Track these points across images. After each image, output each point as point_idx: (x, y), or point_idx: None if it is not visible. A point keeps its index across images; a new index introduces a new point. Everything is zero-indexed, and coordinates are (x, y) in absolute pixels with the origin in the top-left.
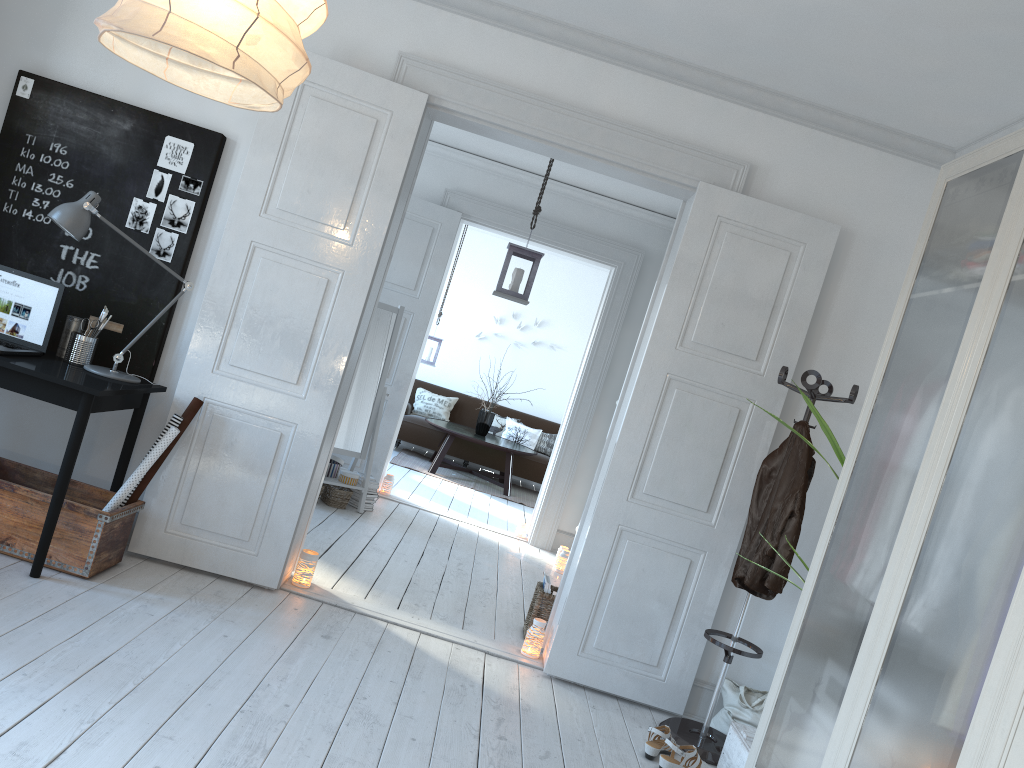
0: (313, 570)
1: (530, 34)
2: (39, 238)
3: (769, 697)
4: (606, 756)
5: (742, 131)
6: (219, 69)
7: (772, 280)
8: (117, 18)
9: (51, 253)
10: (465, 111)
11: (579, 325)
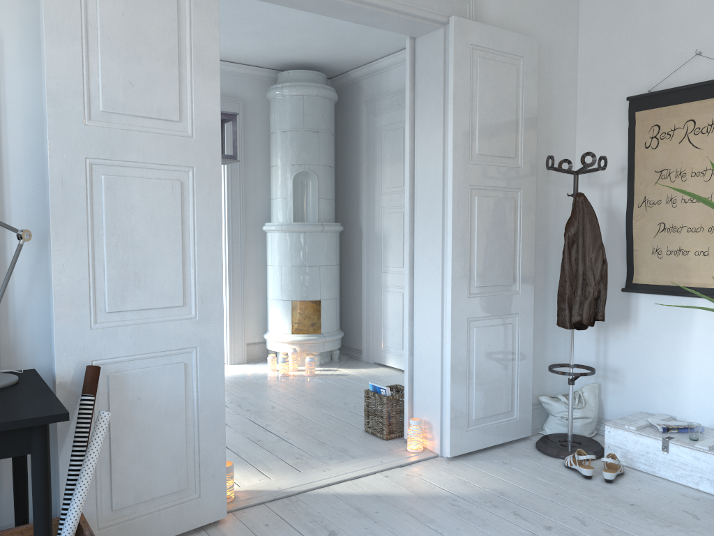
0: (234, 479)
1: None
2: None
3: None
4: (583, 494)
5: None
6: None
7: (512, 91)
8: None
9: None
10: None
11: None
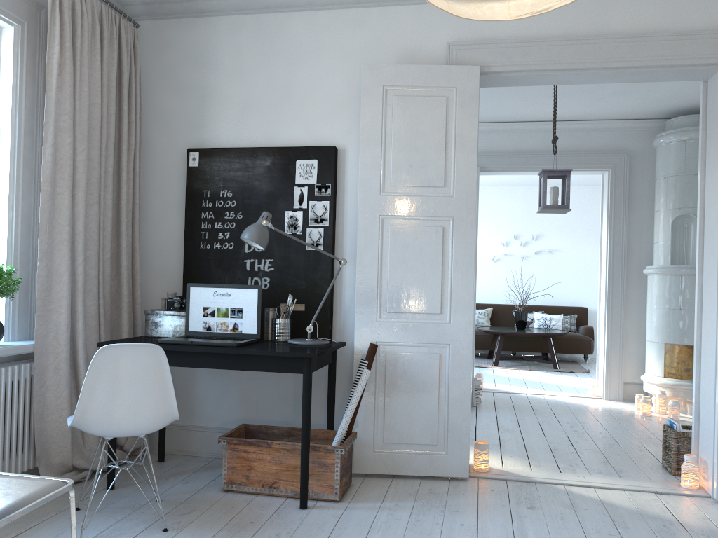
0: (488, 456)
1: None
2: (228, 260)
3: None
4: None
5: None
6: None
7: None
8: None
9: (239, 268)
10: (510, 68)
11: (566, 230)
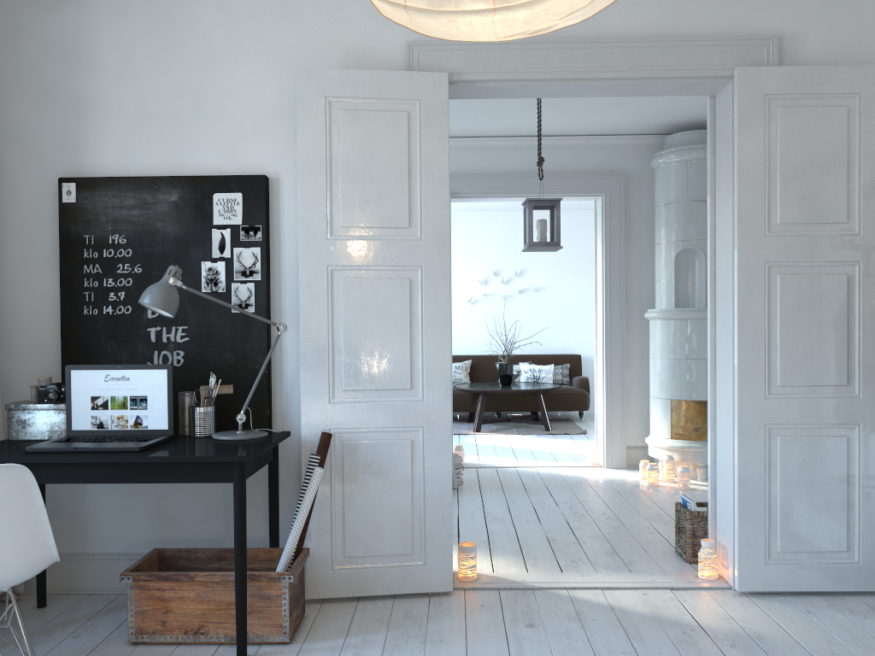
0: (475, 561)
1: None
2: (125, 329)
3: None
4: None
5: (757, 7)
6: (464, 4)
7: (838, 139)
8: None
9: (141, 339)
10: (486, 77)
11: (554, 263)
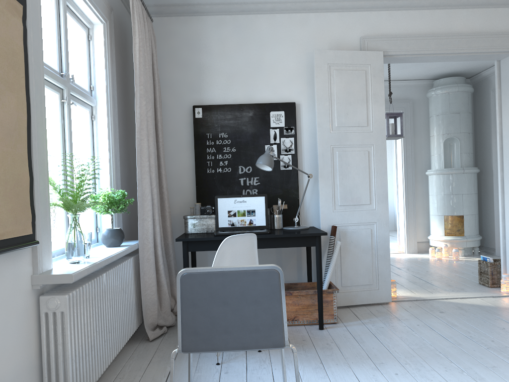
0: (396, 288)
1: (416, 8)
2: (228, 179)
3: None
4: None
5: None
6: None
7: None
8: None
9: (236, 184)
10: (399, 53)
11: None
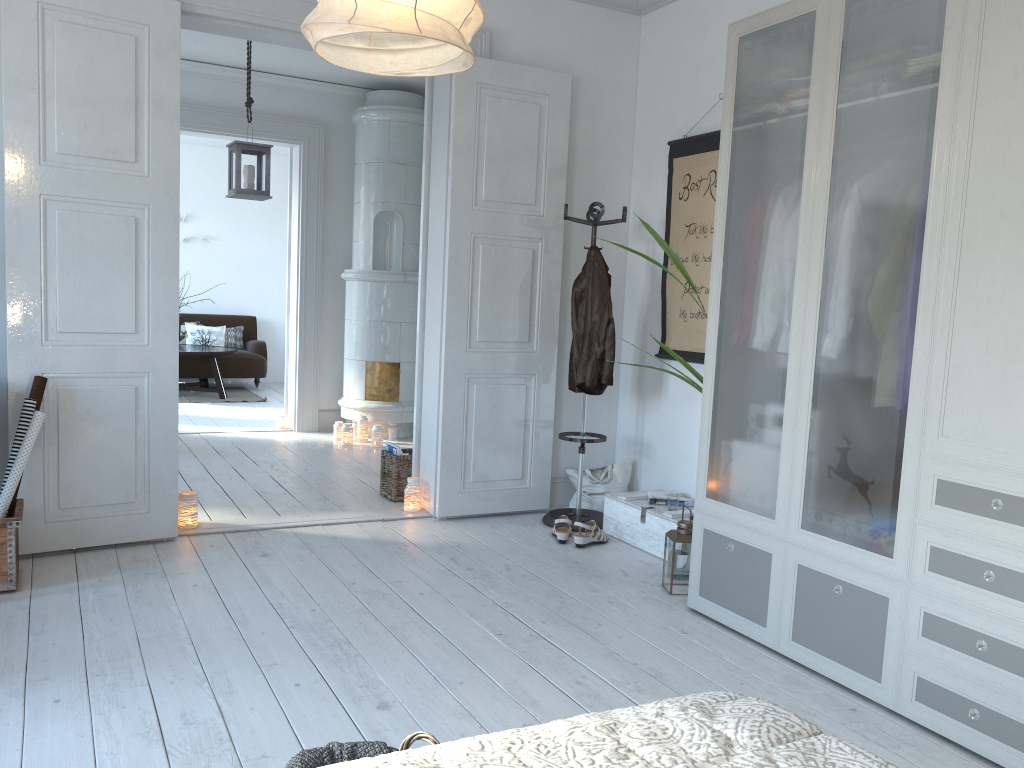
0: (197, 508)
1: None
2: None
3: (700, 447)
4: (539, 552)
5: None
6: (350, 42)
7: (532, 132)
8: (372, 20)
9: None
10: (221, 14)
11: (226, 211)
